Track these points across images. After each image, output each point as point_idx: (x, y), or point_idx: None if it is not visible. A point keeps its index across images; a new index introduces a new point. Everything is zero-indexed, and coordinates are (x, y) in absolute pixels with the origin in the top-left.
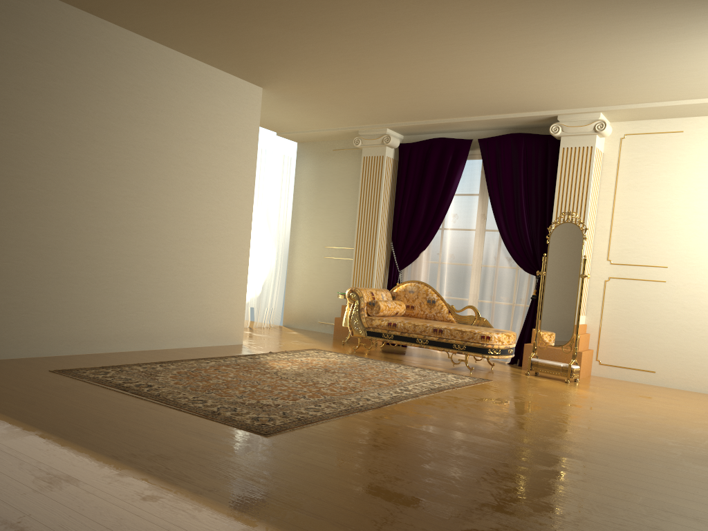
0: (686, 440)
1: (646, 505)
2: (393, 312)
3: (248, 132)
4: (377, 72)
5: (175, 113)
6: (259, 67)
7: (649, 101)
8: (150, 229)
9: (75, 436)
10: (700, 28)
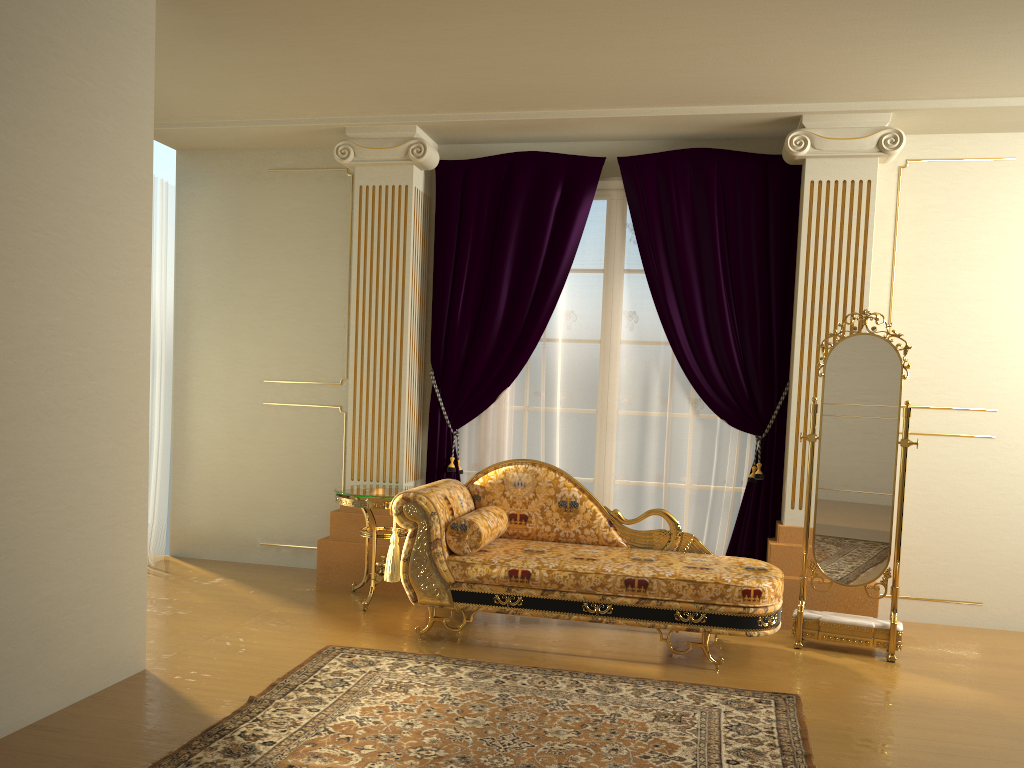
0: None
1: None
2: (494, 537)
3: (129, 104)
4: None
5: None
6: None
7: (998, 94)
8: None
9: None
10: None
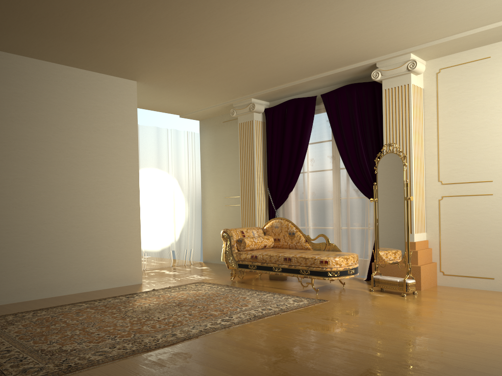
0: (473, 363)
1: None
2: (260, 246)
3: (127, 116)
4: (204, 51)
5: (55, 109)
6: (118, 64)
7: (449, 34)
8: (41, 202)
9: None
10: None
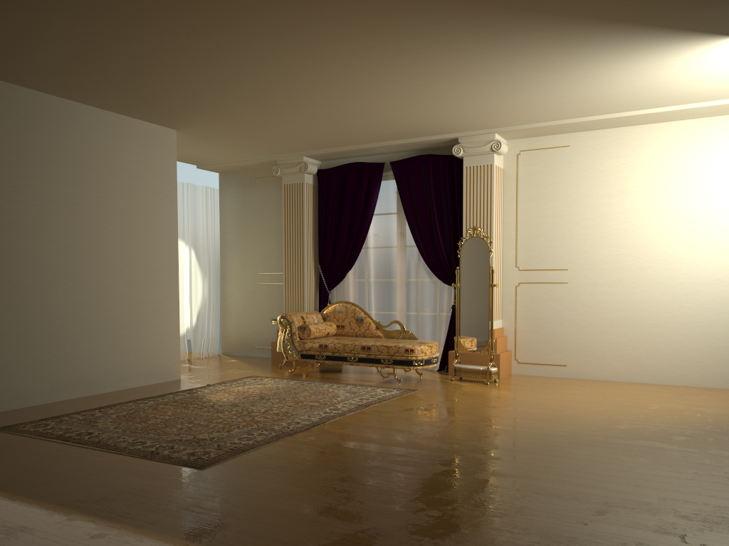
0: (575, 428)
1: (521, 490)
2: (324, 334)
3: (166, 174)
4: (283, 112)
5: (91, 164)
6: (170, 113)
7: (535, 121)
8: (76, 279)
9: (24, 490)
10: (558, 67)
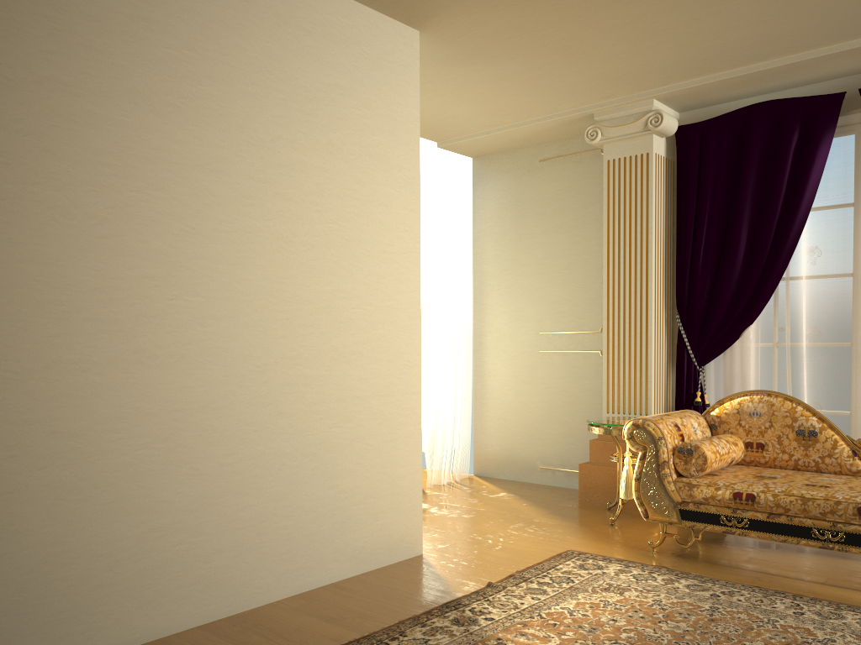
0: None
1: None
2: (725, 463)
3: (399, 122)
4: None
5: (243, 82)
6: None
7: None
8: (206, 348)
9: None
10: None
